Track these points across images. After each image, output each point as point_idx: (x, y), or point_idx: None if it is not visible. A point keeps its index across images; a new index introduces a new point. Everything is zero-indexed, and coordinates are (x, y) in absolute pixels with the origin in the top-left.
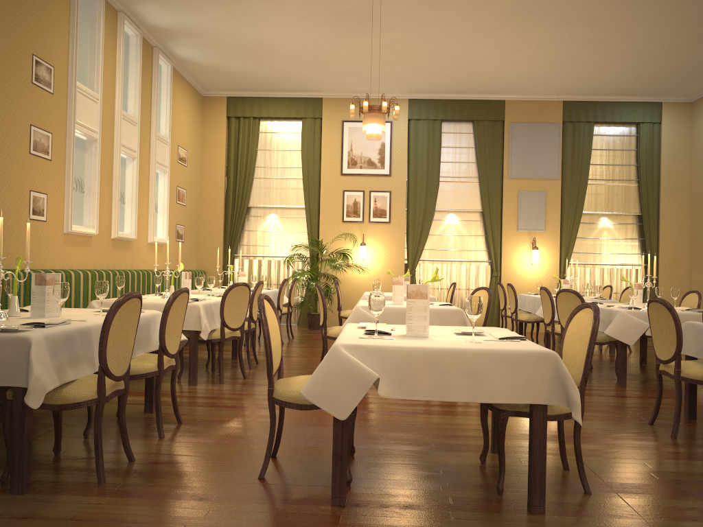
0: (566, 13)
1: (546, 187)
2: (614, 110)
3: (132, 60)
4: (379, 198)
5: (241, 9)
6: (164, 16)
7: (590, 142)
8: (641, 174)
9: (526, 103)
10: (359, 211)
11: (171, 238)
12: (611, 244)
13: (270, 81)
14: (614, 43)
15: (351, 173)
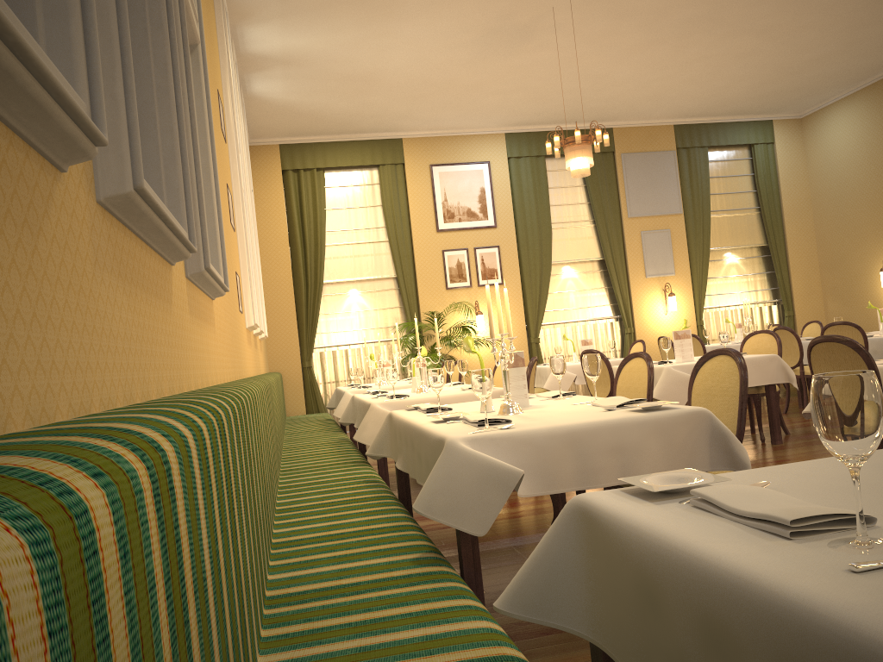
0: (744, 22)
1: (670, 224)
2: (727, 132)
3: None
4: (486, 256)
5: (382, 28)
6: (274, 39)
7: (707, 169)
8: (763, 201)
9: (635, 130)
10: (465, 273)
11: None
12: (740, 282)
13: (347, 120)
14: (768, 55)
15: (450, 228)
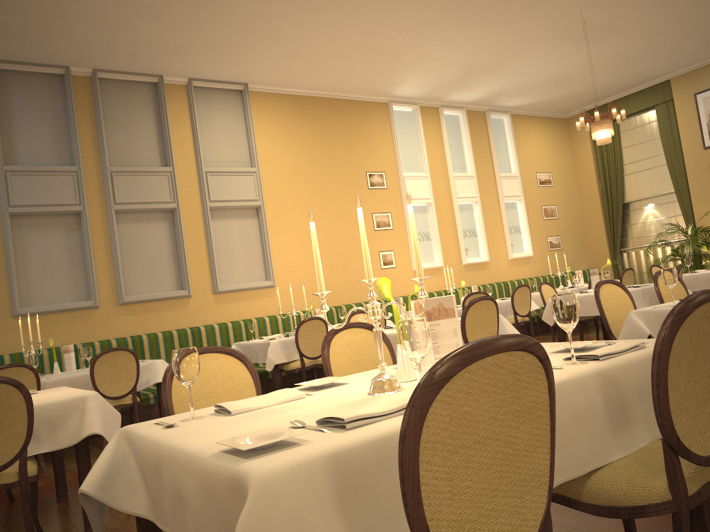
0: None
1: None
2: None
3: (463, 132)
4: None
5: (508, 70)
6: (469, 95)
7: None
8: None
9: None
10: None
11: (542, 249)
12: None
13: (605, 88)
14: None
15: None
